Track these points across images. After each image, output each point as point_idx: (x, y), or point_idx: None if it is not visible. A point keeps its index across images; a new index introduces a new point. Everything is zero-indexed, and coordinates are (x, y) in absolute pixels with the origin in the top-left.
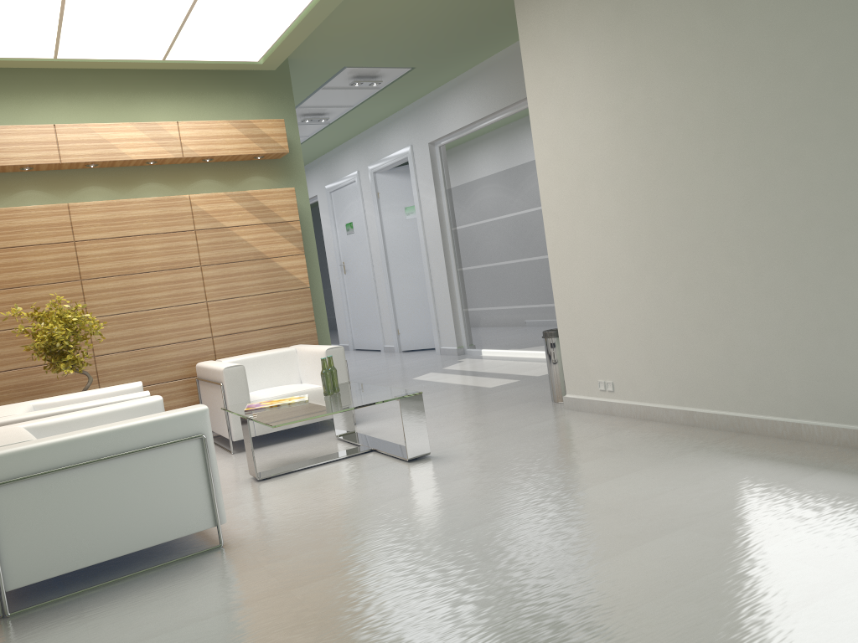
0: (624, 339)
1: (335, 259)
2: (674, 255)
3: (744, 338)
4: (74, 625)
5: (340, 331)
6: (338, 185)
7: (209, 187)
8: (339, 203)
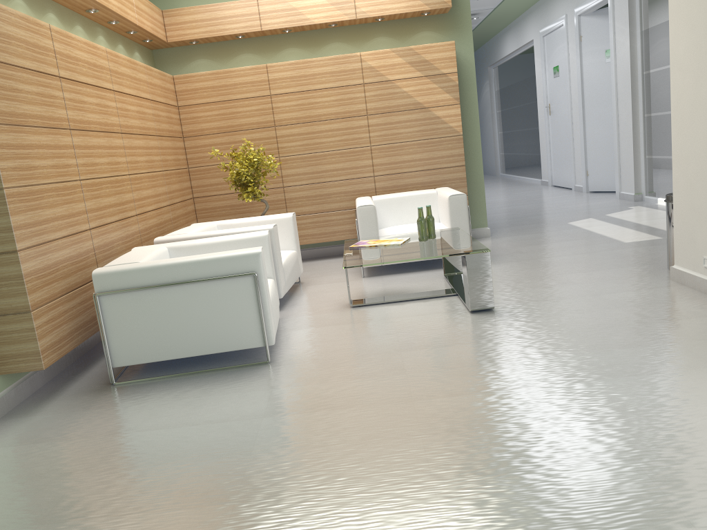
0: None
1: (543, 101)
2: None
3: None
4: (132, 404)
5: (543, 167)
6: (549, 29)
7: (382, 43)
8: (549, 46)
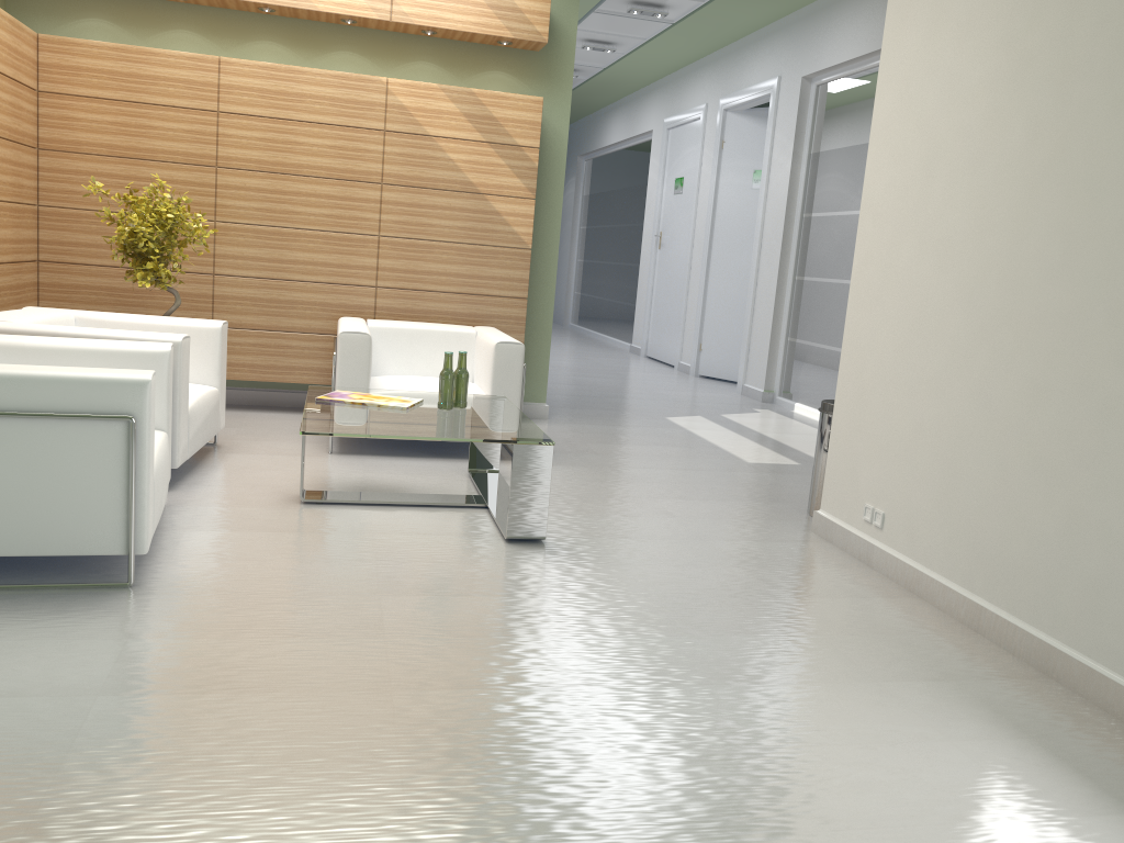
0: (918, 450)
1: (652, 226)
2: (1031, 328)
3: (1101, 512)
4: None
5: (636, 326)
6: (679, 120)
7: (427, 73)
8: (675, 146)
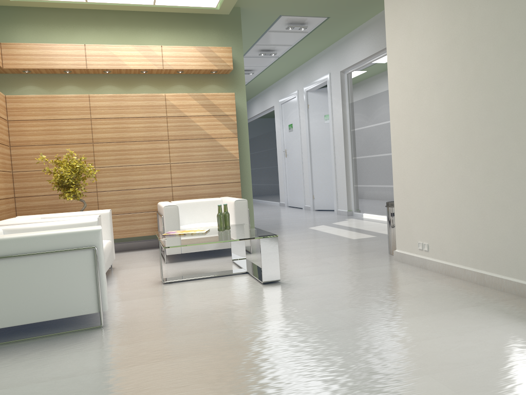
0: (438, 212)
1: (281, 147)
2: (480, 148)
3: None
4: None
5: (281, 193)
6: (286, 99)
7: (181, 90)
8: (286, 111)
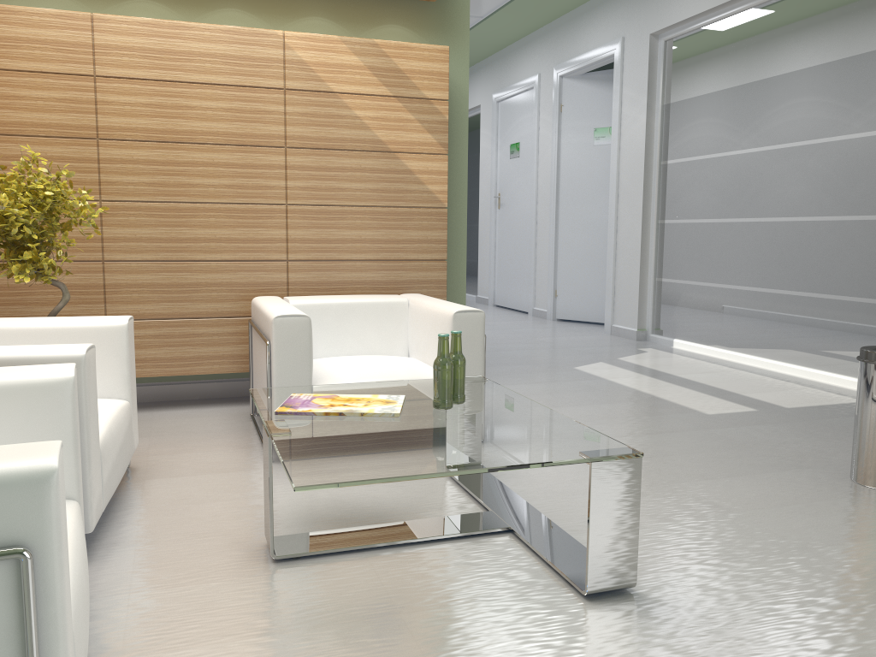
0: None
1: (489, 189)
2: None
3: None
4: None
5: (481, 279)
6: (510, 92)
7: (320, 29)
8: (507, 116)
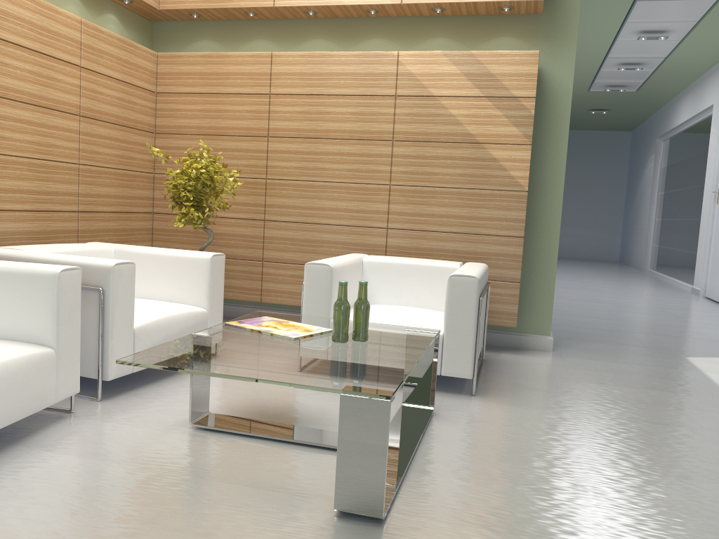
0: None
1: (711, 185)
2: None
3: None
4: None
5: (697, 271)
6: None
7: (441, 47)
8: None
